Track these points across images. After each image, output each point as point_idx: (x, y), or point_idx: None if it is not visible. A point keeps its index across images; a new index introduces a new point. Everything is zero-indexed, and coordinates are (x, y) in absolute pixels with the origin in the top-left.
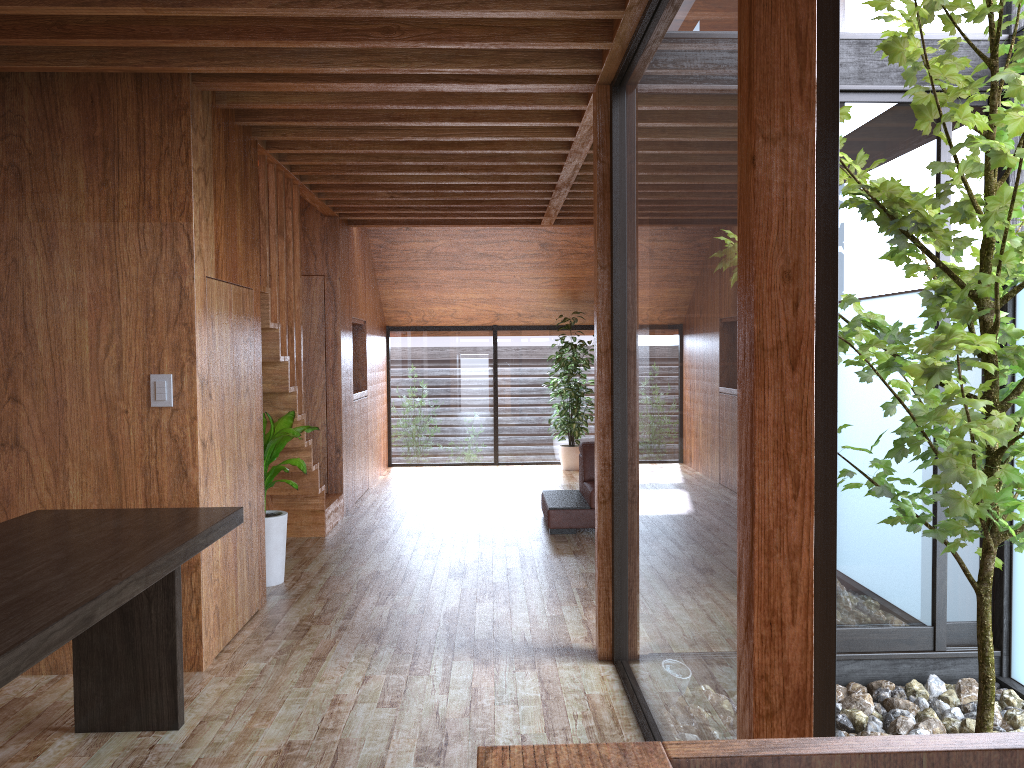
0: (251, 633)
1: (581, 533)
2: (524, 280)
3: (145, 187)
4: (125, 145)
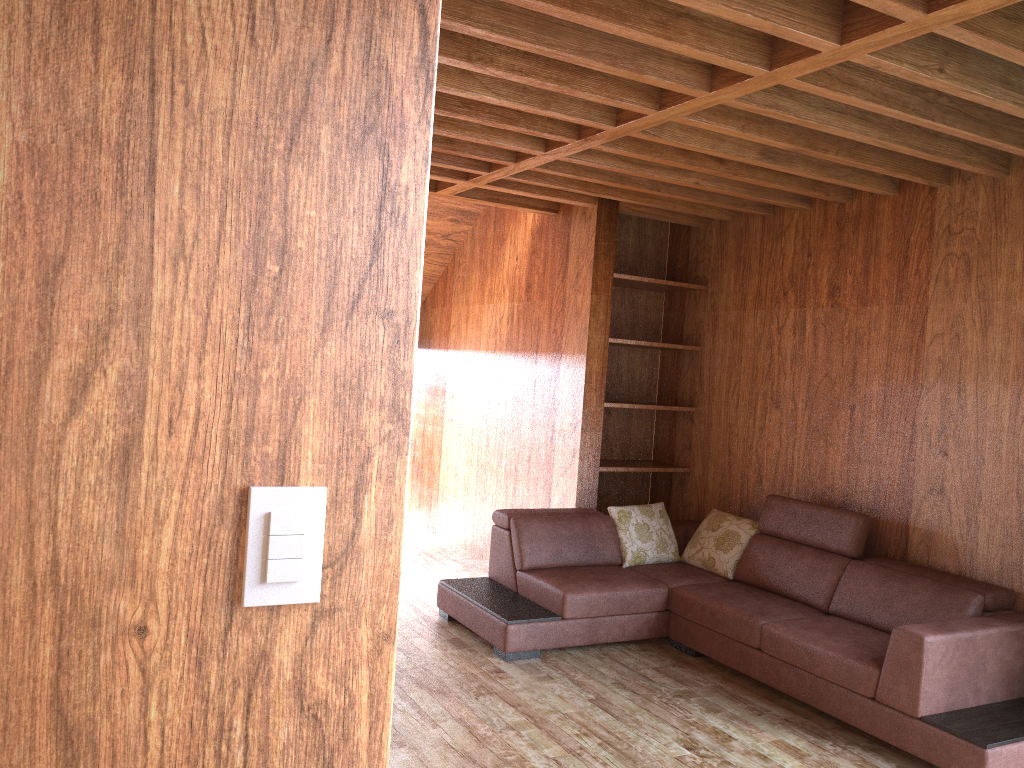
0: None
1: (545, 655)
2: None
3: None
4: None
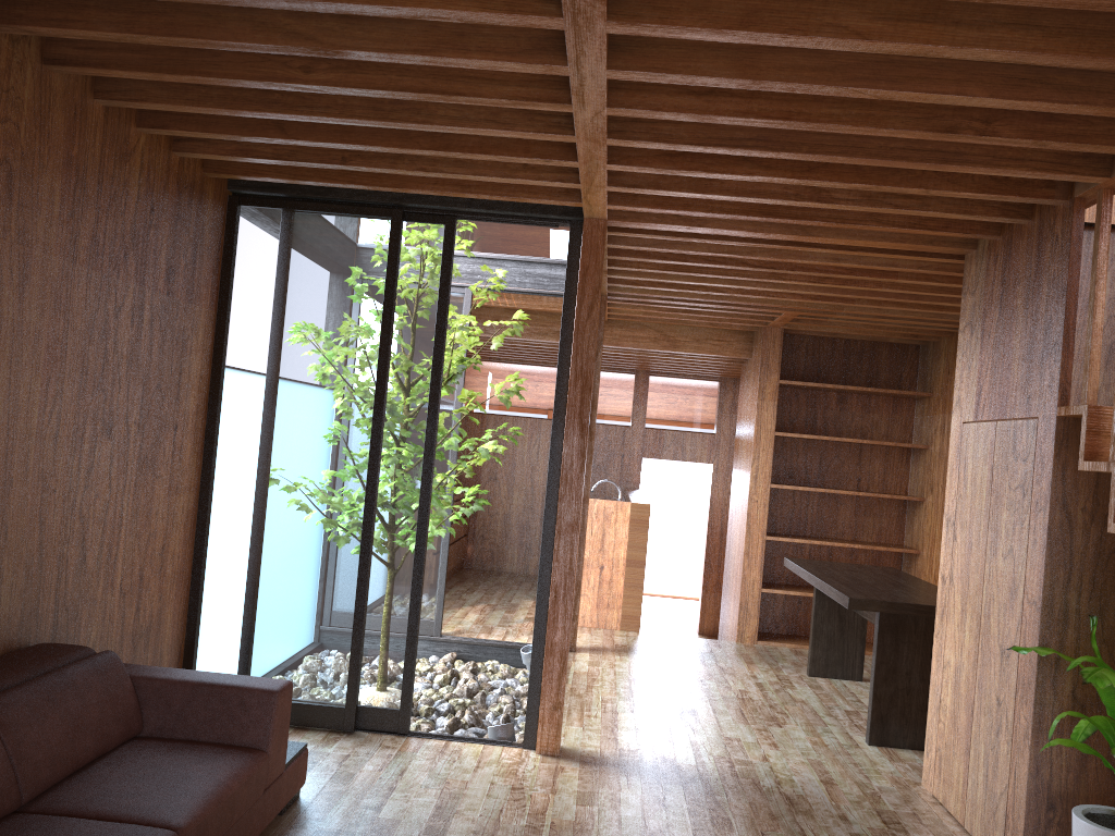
0: (945, 825)
1: None
2: None
3: None
4: None
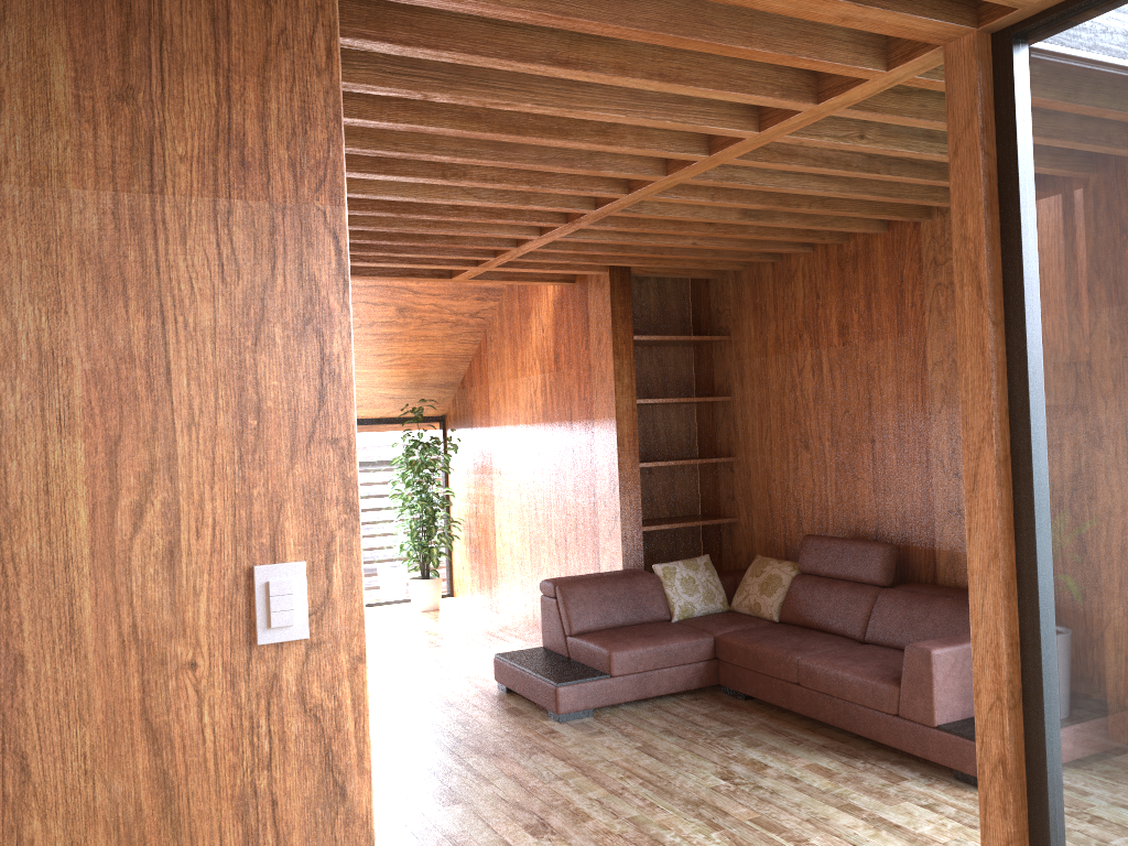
0: None
1: (598, 714)
2: (362, 358)
3: (231, 116)
4: (178, 9)
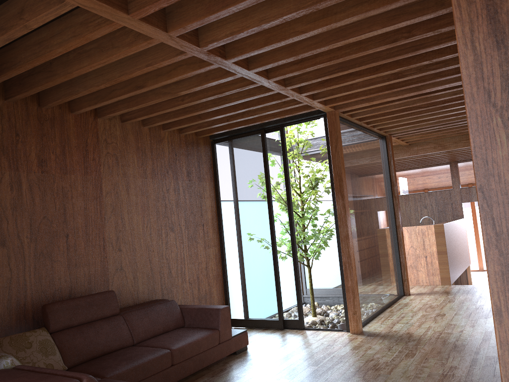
0: None
1: None
2: None
3: None
4: None
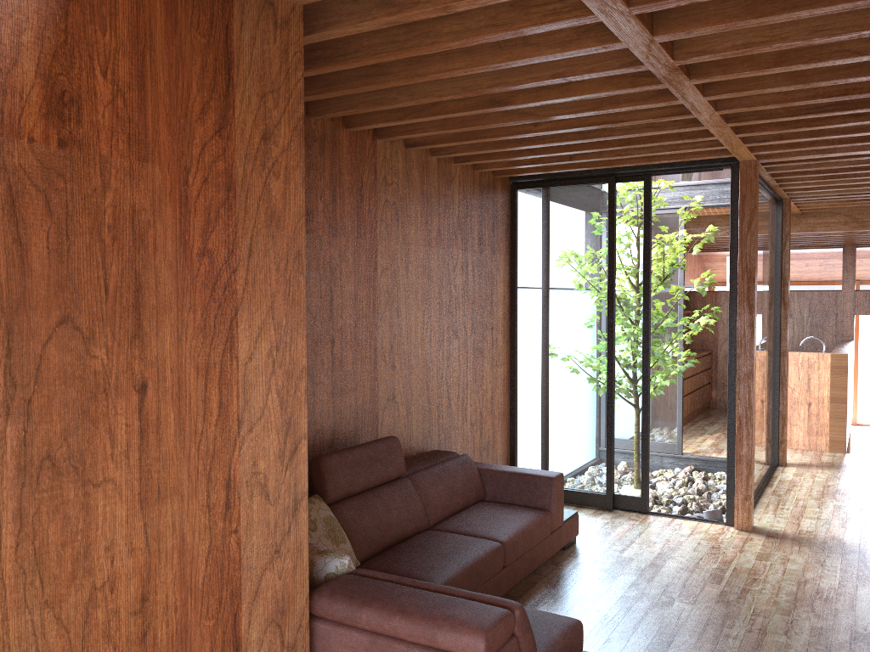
0: None
1: None
2: None
3: None
4: None
